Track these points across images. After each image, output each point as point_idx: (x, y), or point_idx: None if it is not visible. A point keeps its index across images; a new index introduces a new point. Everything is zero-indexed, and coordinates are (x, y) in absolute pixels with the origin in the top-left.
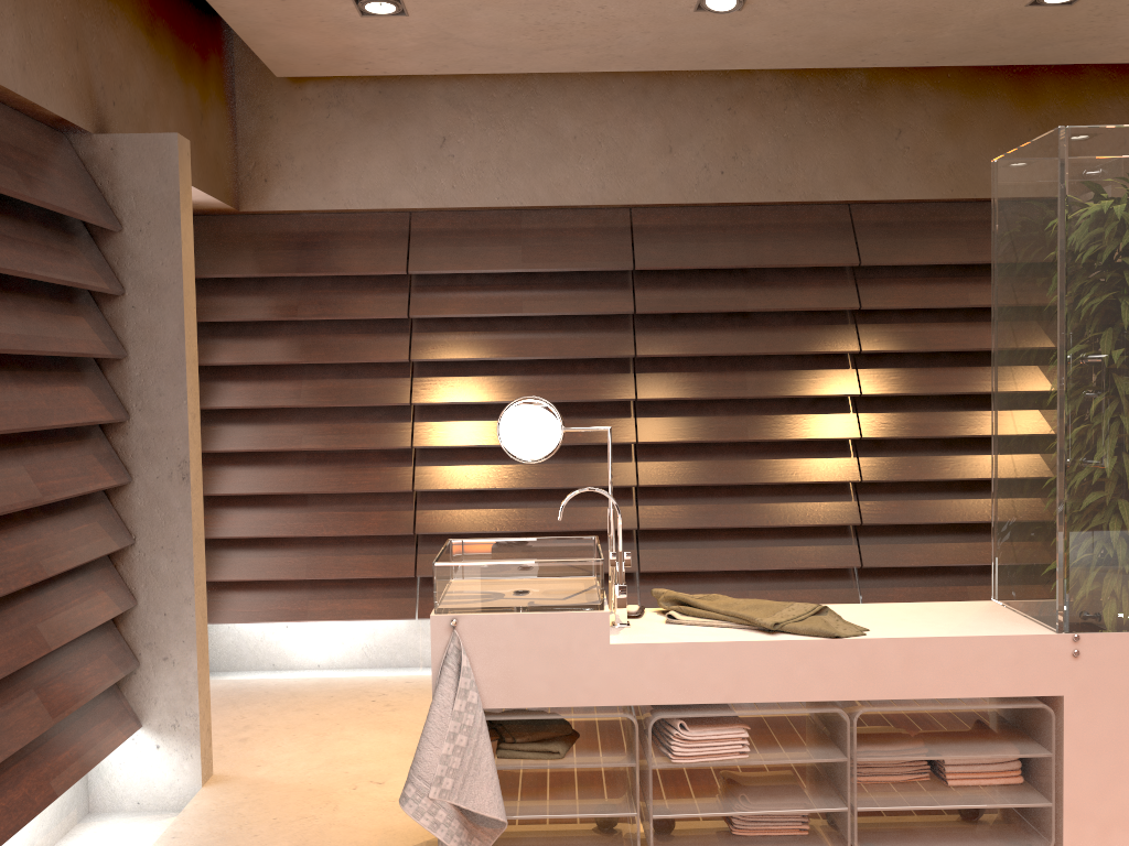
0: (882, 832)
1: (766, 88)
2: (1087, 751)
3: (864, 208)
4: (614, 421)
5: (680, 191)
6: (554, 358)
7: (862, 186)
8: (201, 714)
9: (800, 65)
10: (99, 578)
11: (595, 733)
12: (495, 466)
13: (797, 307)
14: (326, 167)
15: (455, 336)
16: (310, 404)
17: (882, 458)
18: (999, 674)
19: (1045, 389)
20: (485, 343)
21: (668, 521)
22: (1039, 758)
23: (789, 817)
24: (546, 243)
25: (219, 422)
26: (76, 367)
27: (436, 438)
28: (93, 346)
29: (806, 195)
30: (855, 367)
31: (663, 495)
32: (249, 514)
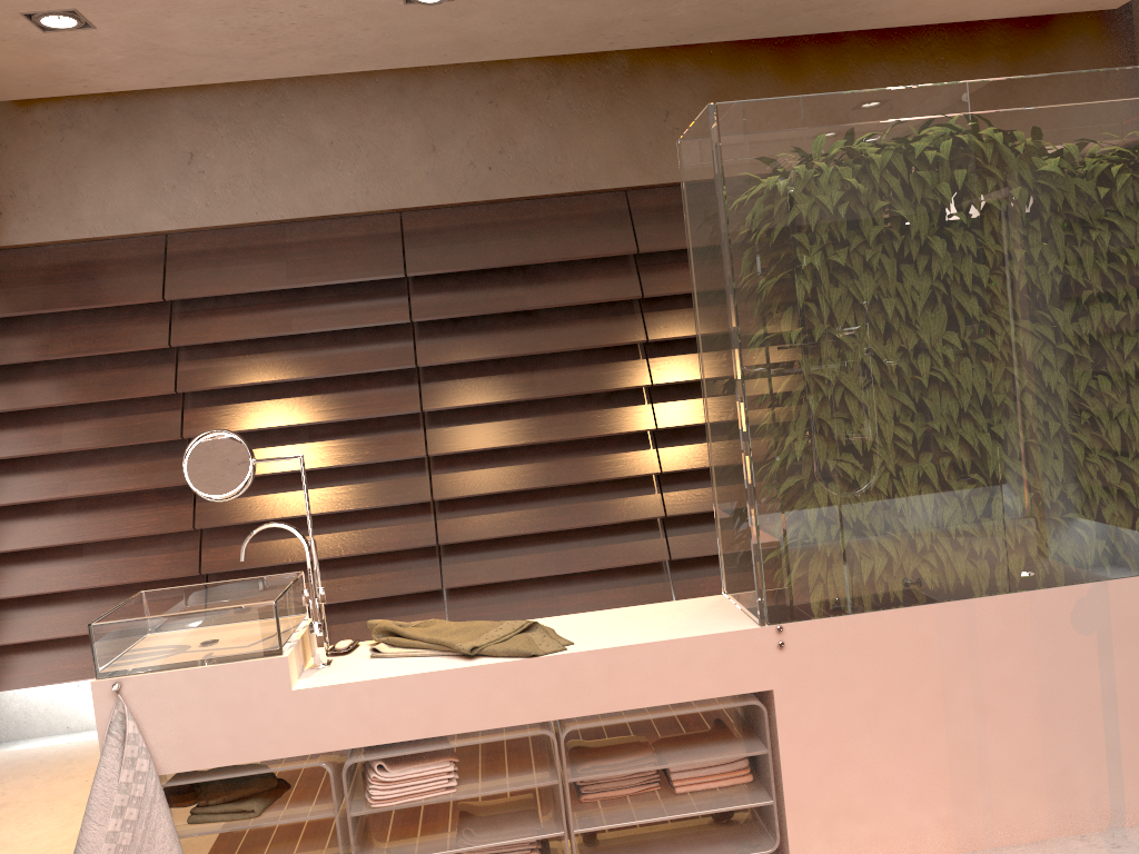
0: (615, 849)
1: (527, 78)
2: (803, 743)
3: (642, 194)
4: (403, 435)
5: (449, 190)
6: (331, 376)
7: (635, 172)
8: None
9: (550, 52)
10: None
11: (311, 781)
12: (282, 494)
13: (579, 301)
14: (66, 194)
15: (225, 362)
16: (72, 448)
17: (682, 447)
18: (706, 675)
19: (728, 376)
20: (257, 366)
21: (468, 533)
22: (762, 755)
23: (518, 846)
24: (312, 256)
25: None
26: None
27: None
28: None
29: (579, 185)
30: (645, 357)
31: (462, 506)
32: (19, 572)
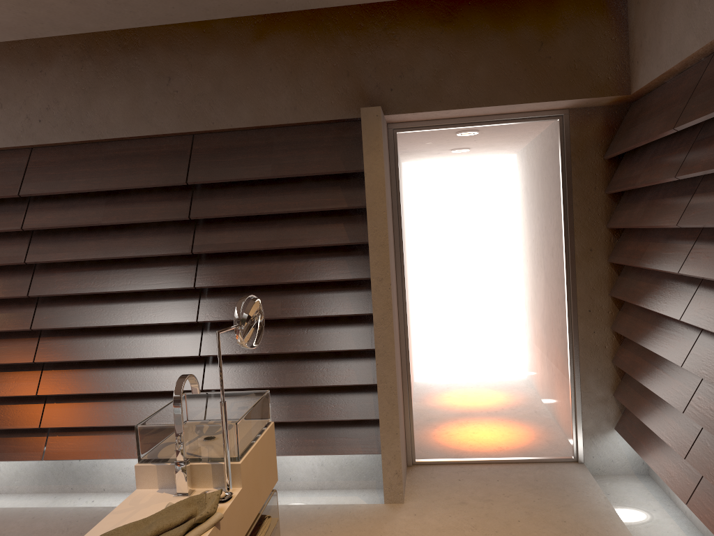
0: None
1: None
2: None
3: None
4: None
5: None
6: None
7: None
8: (384, 460)
9: None
10: (357, 363)
11: None
12: None
13: None
14: (657, 34)
15: (713, 197)
16: (640, 266)
17: None
18: None
19: None
20: None
21: None
22: None
23: None
24: None
25: (627, 274)
26: (346, 249)
27: (694, 316)
28: (333, 239)
29: None
30: None
31: None
32: (634, 355)
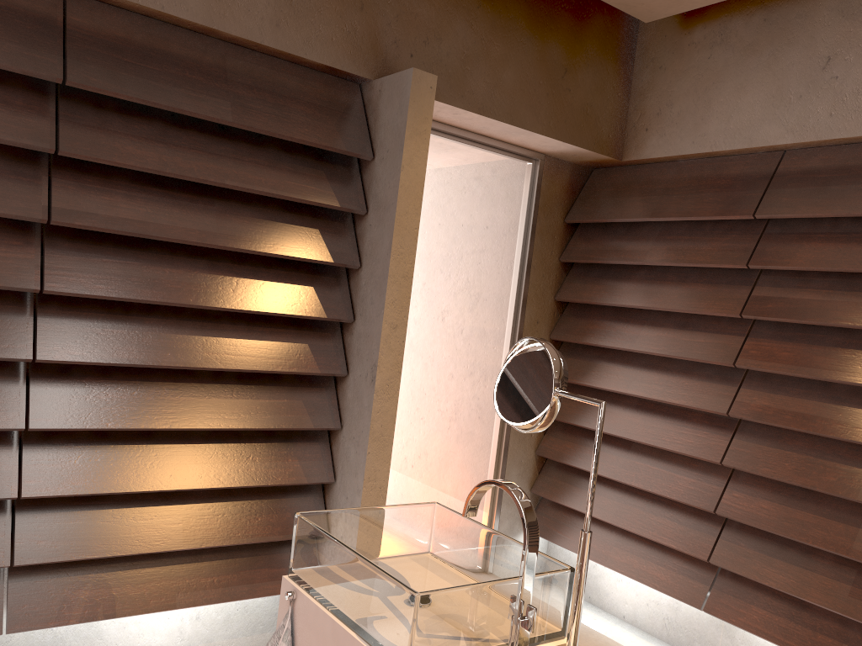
0: None
1: None
2: None
3: None
4: None
5: None
6: None
7: None
8: None
9: None
10: (301, 449)
11: None
12: (825, 462)
13: None
14: (699, 110)
15: (802, 294)
16: (640, 350)
17: None
18: None
19: None
20: (835, 305)
21: None
22: None
23: None
24: None
25: (576, 355)
26: (311, 270)
27: (755, 411)
28: (308, 252)
29: None
30: None
31: None
32: (582, 446)
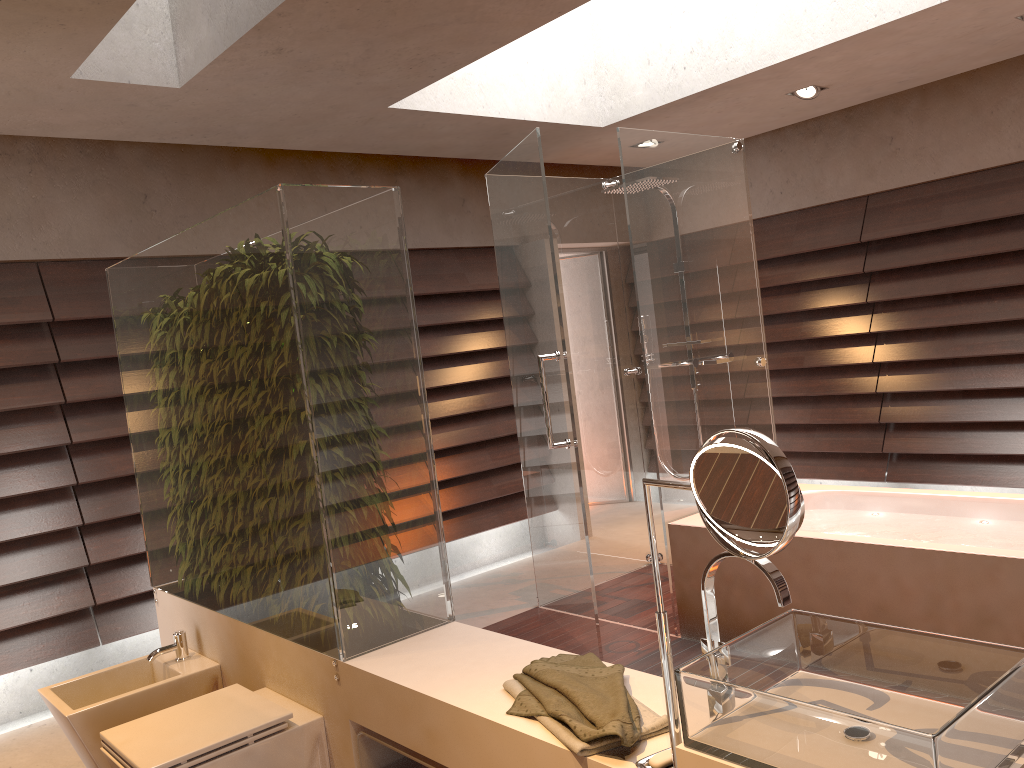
0: None
1: None
2: None
3: None
4: None
5: None
6: None
7: None
8: None
9: None
10: None
11: None
12: None
13: None
14: None
15: None
16: None
17: None
18: None
19: (411, 414)
20: None
21: None
22: None
23: None
24: None
25: None
26: None
27: None
28: None
29: None
30: None
31: None
32: None
